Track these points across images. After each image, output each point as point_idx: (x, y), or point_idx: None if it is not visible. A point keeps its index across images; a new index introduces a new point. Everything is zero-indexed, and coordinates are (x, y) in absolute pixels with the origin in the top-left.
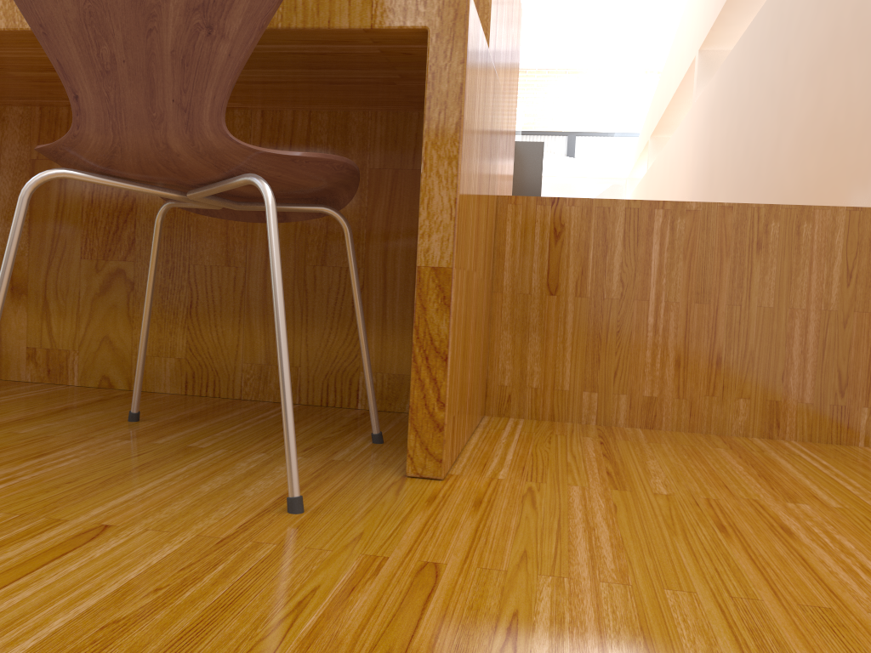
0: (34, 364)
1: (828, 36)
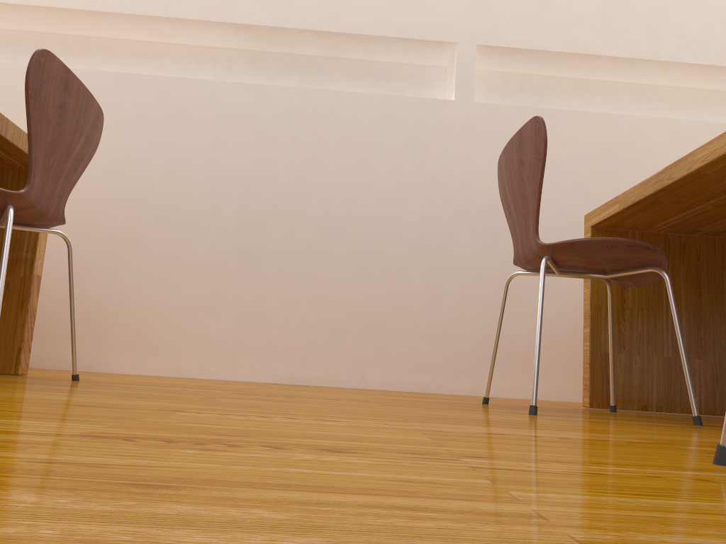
0: None
1: None
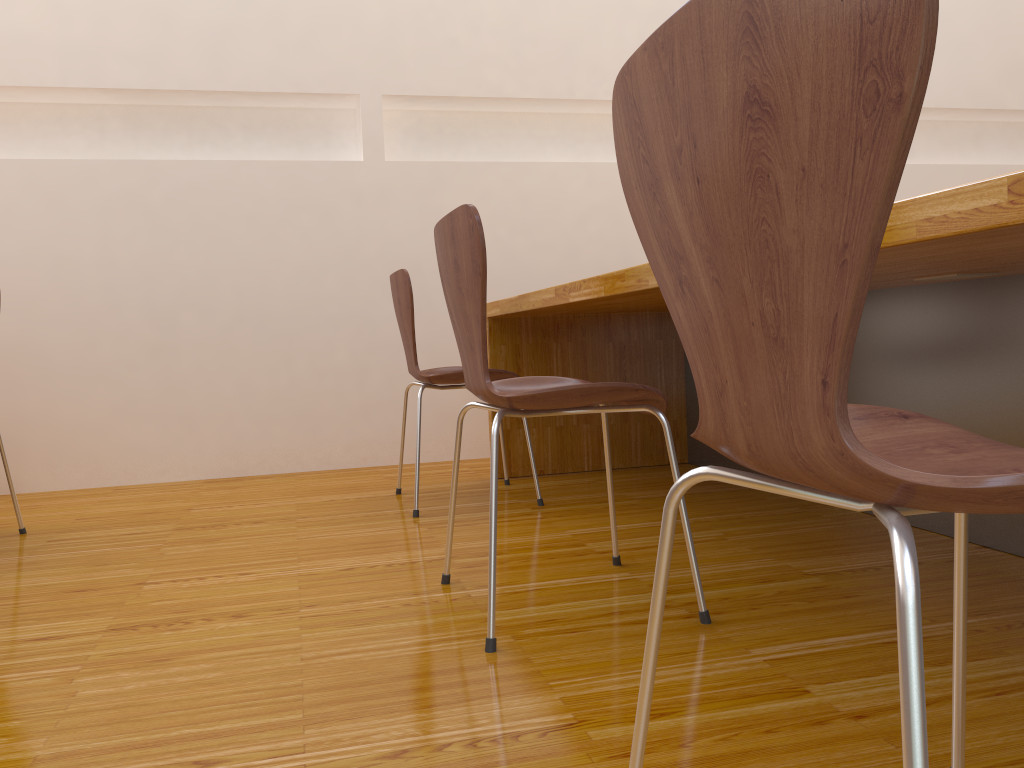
0: None
1: None
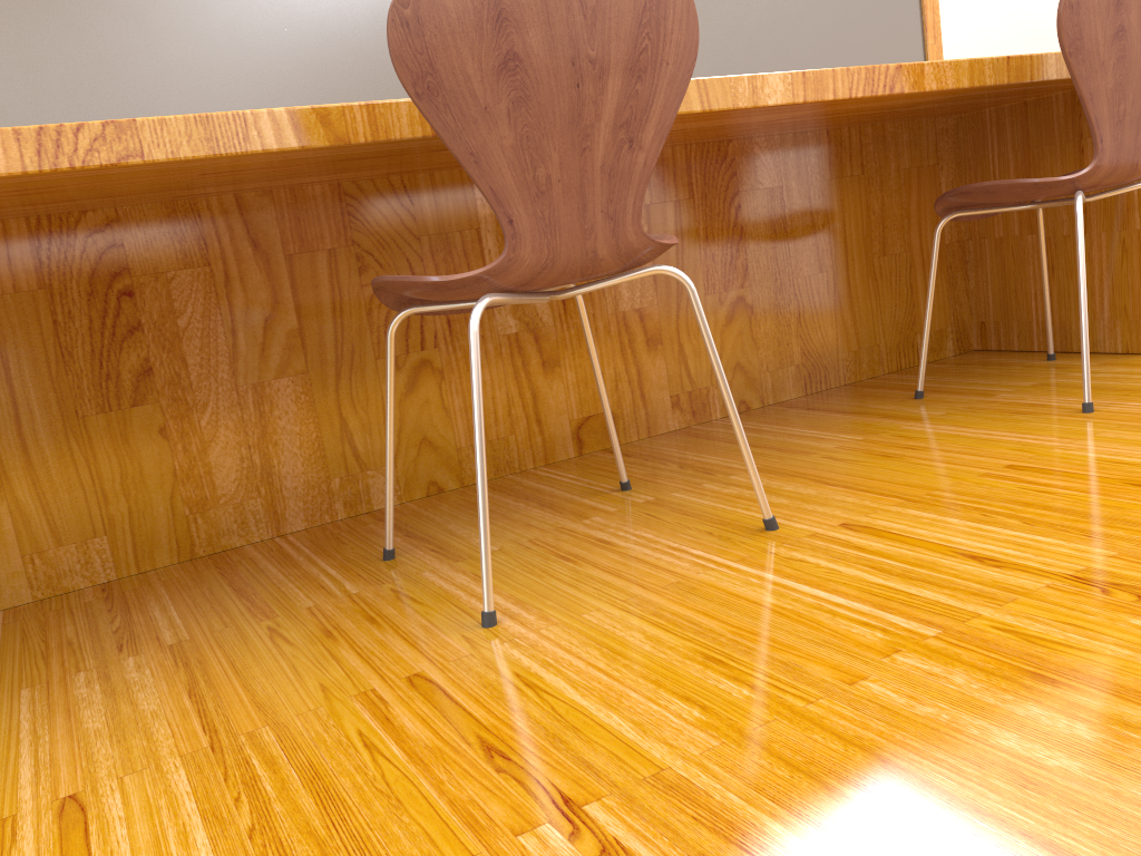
0: (679, 410)
1: (961, 27)
